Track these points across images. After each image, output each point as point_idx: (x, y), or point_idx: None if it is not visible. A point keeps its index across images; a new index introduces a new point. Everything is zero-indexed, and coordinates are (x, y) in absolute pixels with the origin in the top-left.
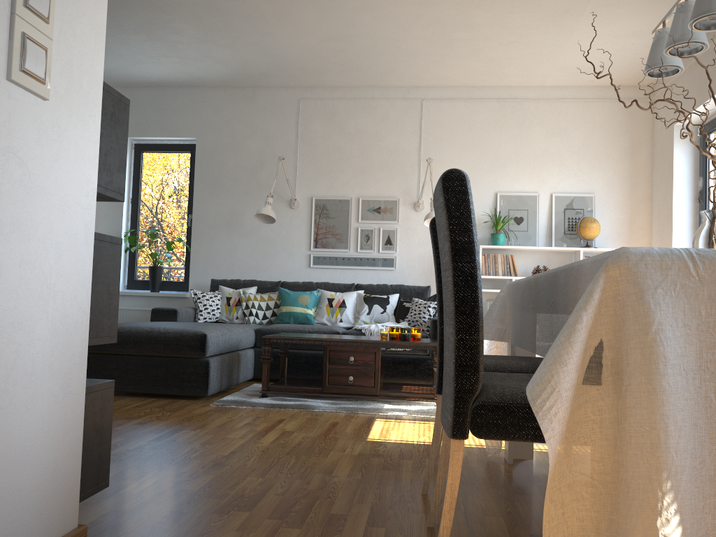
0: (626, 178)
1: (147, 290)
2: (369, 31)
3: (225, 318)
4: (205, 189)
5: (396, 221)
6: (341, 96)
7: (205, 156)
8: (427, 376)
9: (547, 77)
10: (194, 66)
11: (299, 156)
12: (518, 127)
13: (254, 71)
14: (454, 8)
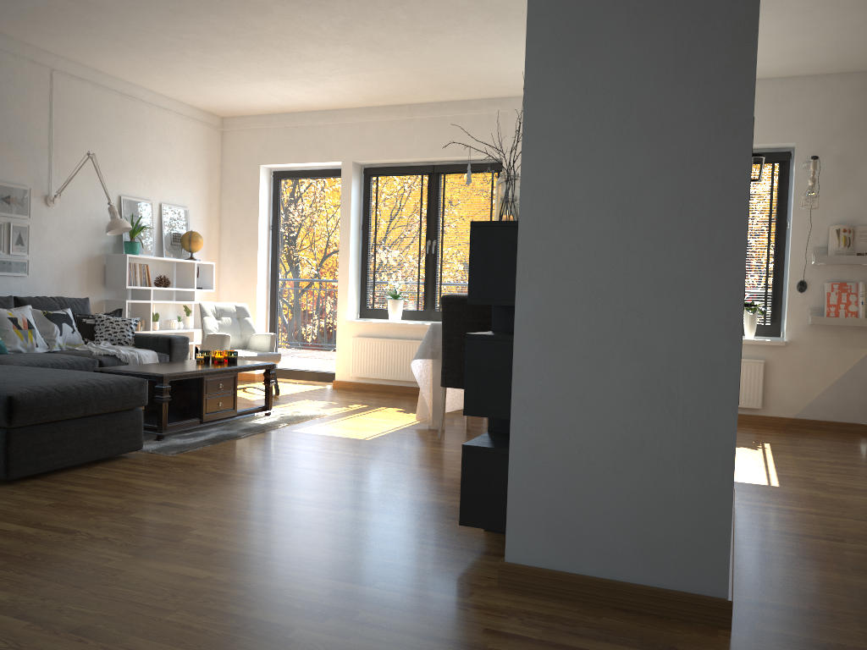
0: (206, 197)
1: None
2: (131, 17)
3: None
4: None
5: (28, 216)
6: None
7: None
8: None
9: (173, 89)
10: None
11: None
12: (136, 129)
13: None
14: (231, 43)
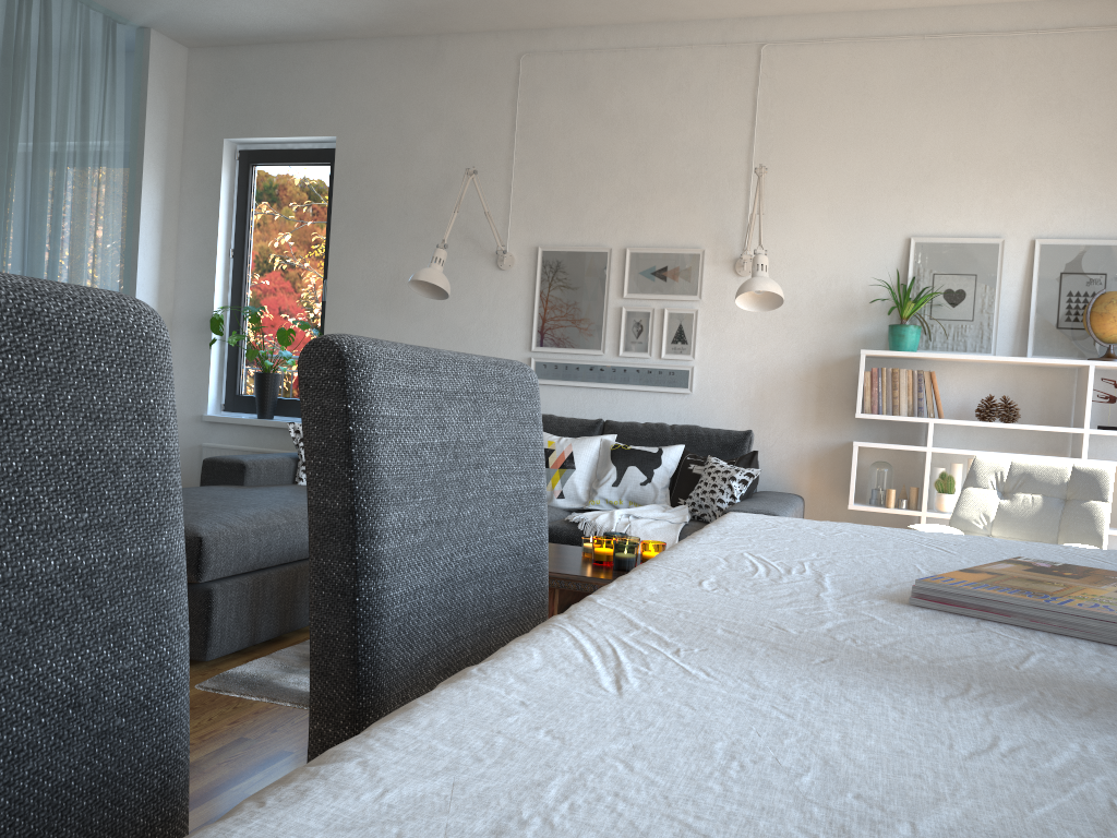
0: None
1: (256, 414)
2: None
3: None
4: (349, 232)
5: (697, 296)
6: (599, 46)
7: (351, 170)
8: None
9: None
10: None
11: (516, 168)
12: (965, 95)
13: (425, 1)
14: None
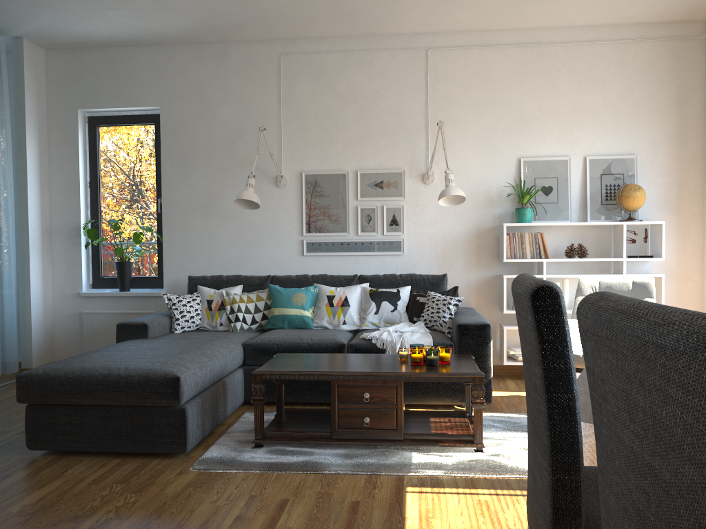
0: (674, 134)
1: (115, 288)
2: None
3: (207, 325)
4: (174, 168)
5: (402, 197)
6: (330, 49)
7: (172, 128)
8: (453, 392)
9: (579, 15)
10: (149, 20)
11: (283, 124)
12: (543, 78)
13: (223, 23)
14: None
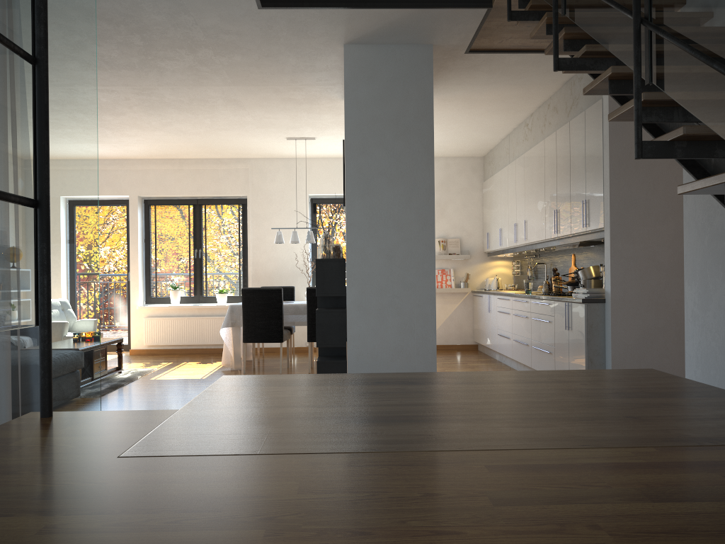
0: None
1: None
2: None
3: None
4: None
5: None
6: None
7: None
8: None
9: None
10: None
11: None
12: None
13: None
14: None
